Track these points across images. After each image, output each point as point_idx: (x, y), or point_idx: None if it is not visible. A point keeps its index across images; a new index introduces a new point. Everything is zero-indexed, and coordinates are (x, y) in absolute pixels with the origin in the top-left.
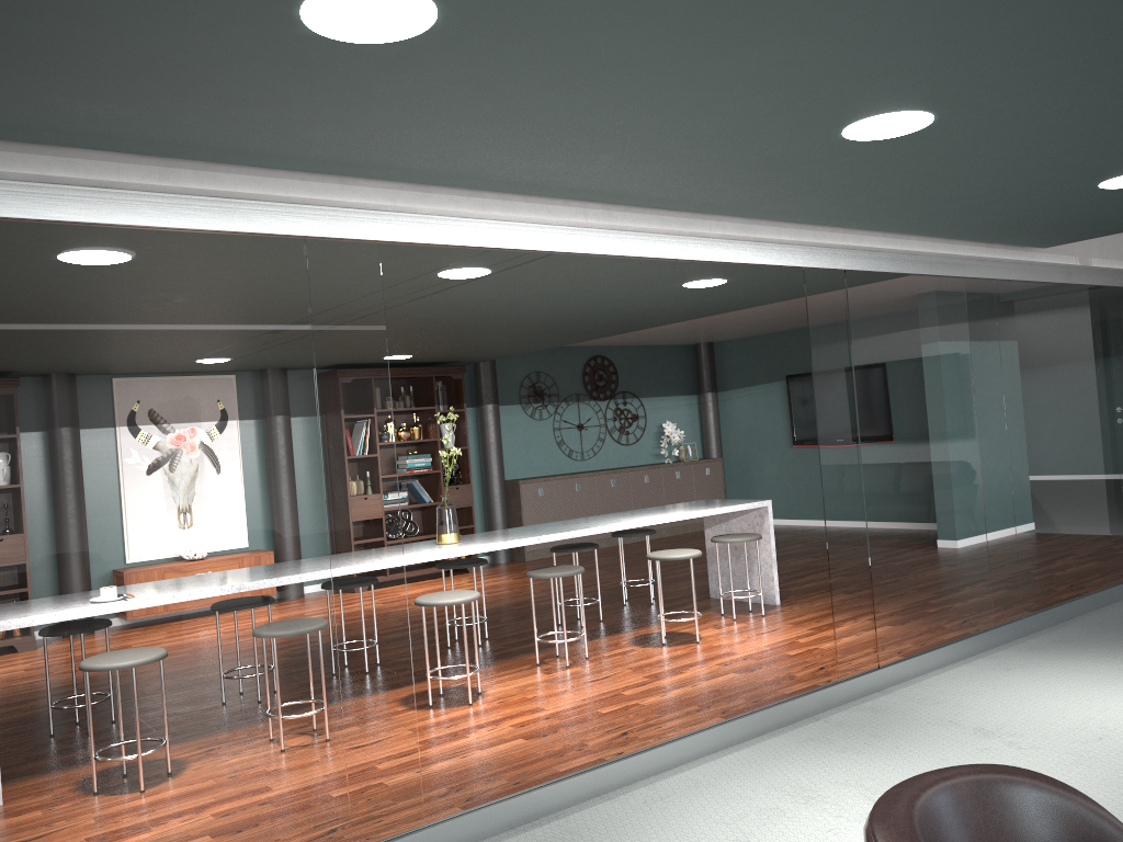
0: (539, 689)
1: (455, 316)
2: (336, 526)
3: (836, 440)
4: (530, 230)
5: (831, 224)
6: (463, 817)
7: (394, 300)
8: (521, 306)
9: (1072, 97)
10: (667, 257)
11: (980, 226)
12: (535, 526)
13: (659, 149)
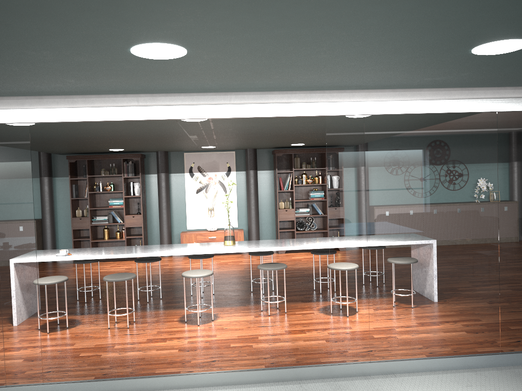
0: (236, 324)
1: (261, 131)
2: (3, 249)
3: (345, 221)
4: (111, 110)
5: (329, 89)
6: (59, 384)
7: (204, 128)
8: (282, 127)
9: (221, 21)
10: (206, 117)
11: (462, 80)
12: (288, 240)
13: (79, 75)
